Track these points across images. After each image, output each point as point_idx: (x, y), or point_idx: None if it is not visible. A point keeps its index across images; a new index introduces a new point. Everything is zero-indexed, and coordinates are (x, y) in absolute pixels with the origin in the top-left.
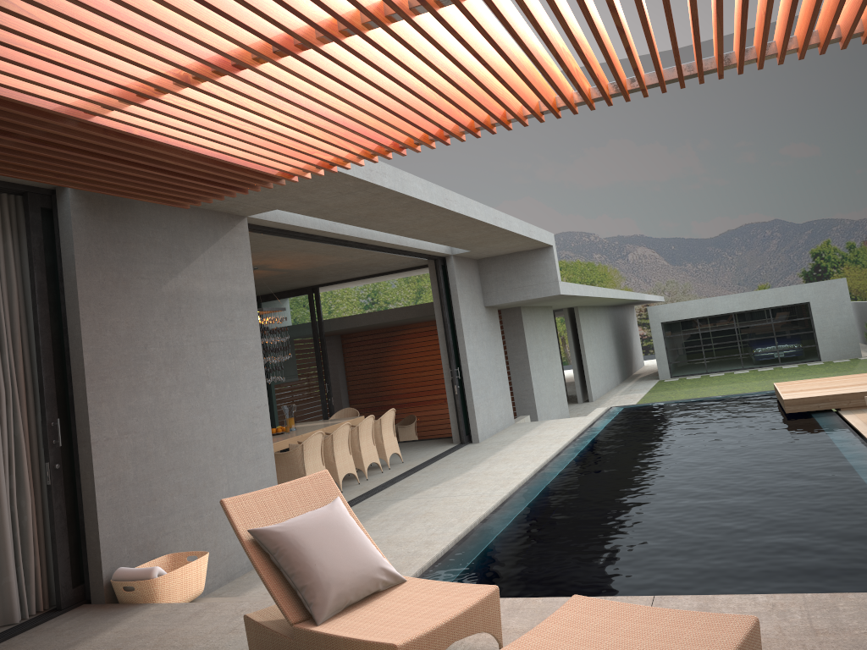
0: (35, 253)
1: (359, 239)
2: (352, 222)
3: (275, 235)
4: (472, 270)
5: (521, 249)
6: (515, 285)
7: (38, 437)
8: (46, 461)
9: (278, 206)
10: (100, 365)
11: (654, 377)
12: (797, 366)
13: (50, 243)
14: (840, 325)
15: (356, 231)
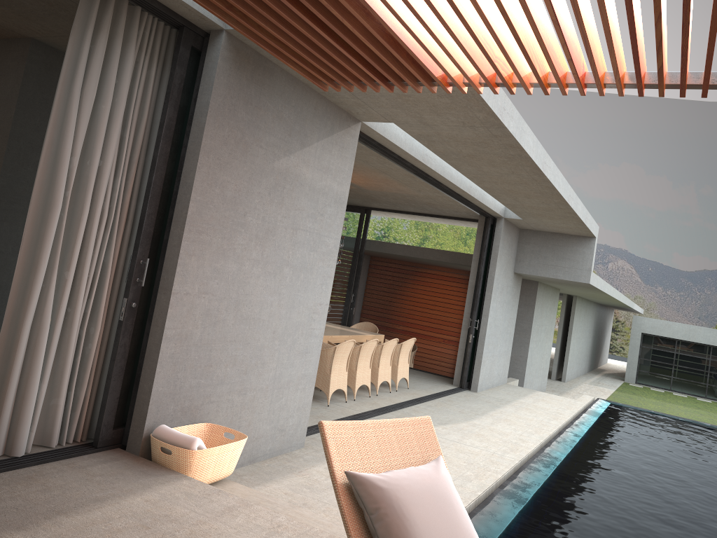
0: (174, 89)
1: (439, 177)
2: (448, 158)
3: (372, 149)
4: (513, 236)
5: (566, 231)
6: (548, 262)
7: (123, 270)
8: (125, 297)
9: (397, 119)
10: (201, 218)
11: (618, 377)
12: None
13: (189, 84)
14: None
15: (440, 169)
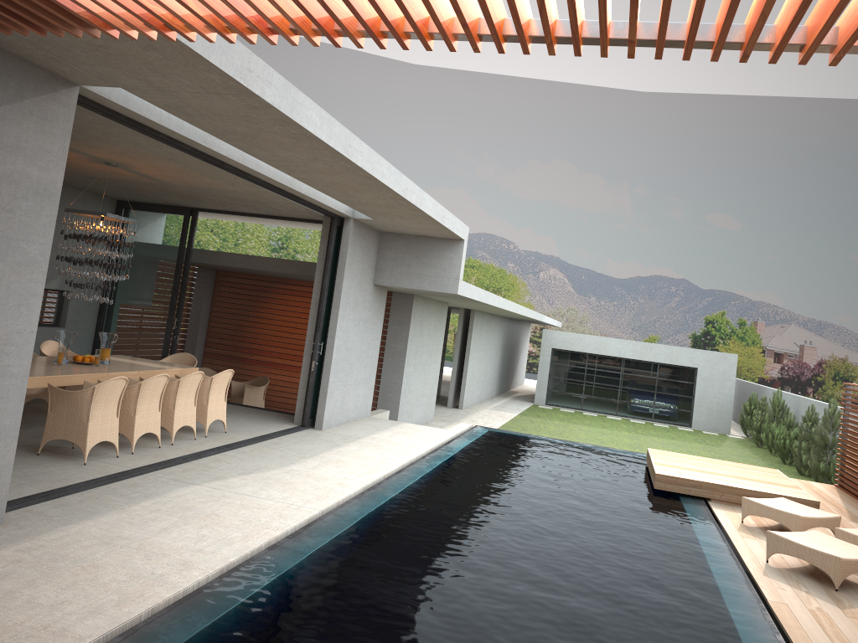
0: None
1: (240, 166)
2: (228, 138)
3: (127, 126)
4: (370, 241)
5: (430, 234)
6: (412, 271)
7: None
8: None
9: (121, 82)
10: None
11: (529, 399)
12: (668, 427)
13: None
14: (719, 398)
15: (238, 154)
